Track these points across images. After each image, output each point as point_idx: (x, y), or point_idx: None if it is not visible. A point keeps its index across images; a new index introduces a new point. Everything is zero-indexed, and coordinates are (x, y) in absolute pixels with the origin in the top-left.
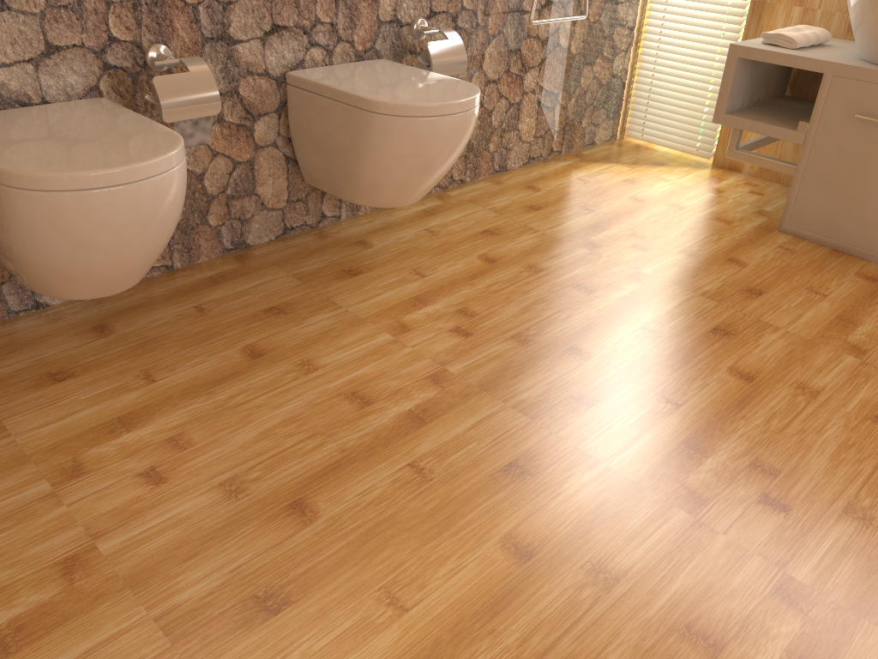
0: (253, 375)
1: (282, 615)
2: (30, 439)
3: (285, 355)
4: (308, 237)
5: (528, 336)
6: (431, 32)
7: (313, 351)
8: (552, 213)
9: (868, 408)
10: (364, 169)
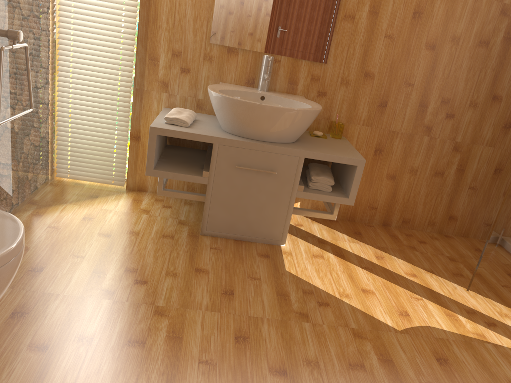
0: None
1: None
2: None
3: None
4: None
5: None
6: None
7: None
8: (55, 270)
9: (343, 360)
10: None
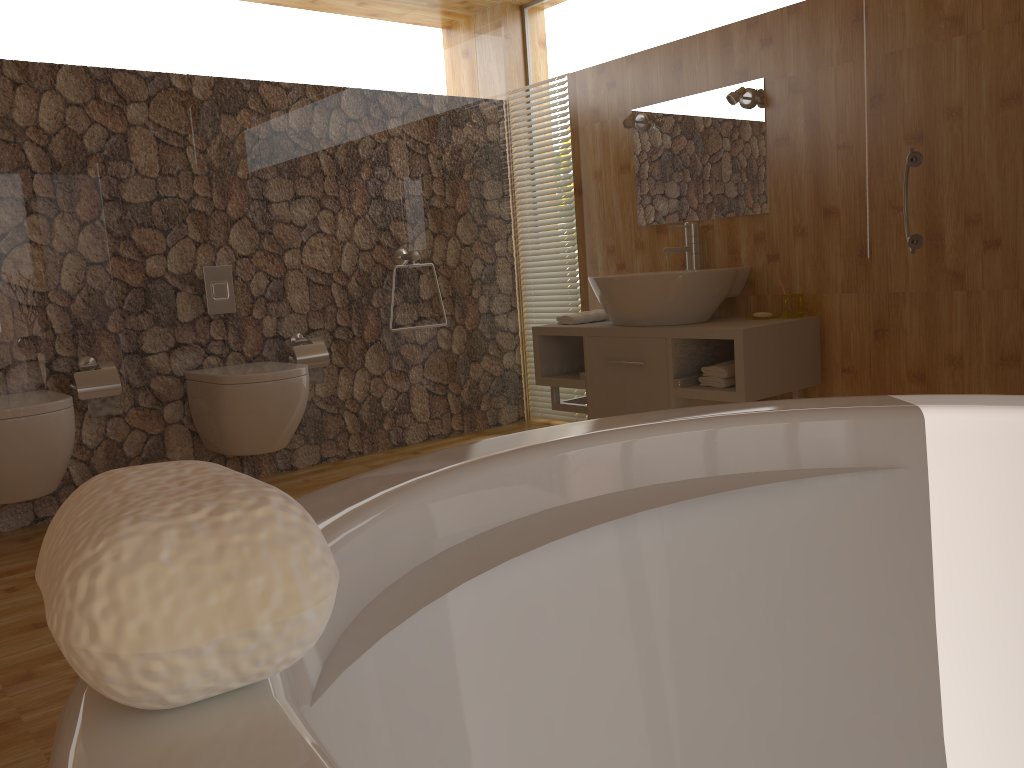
0: None
1: (43, 628)
2: None
3: None
4: None
5: None
6: (301, 340)
7: None
8: None
9: None
10: (224, 425)
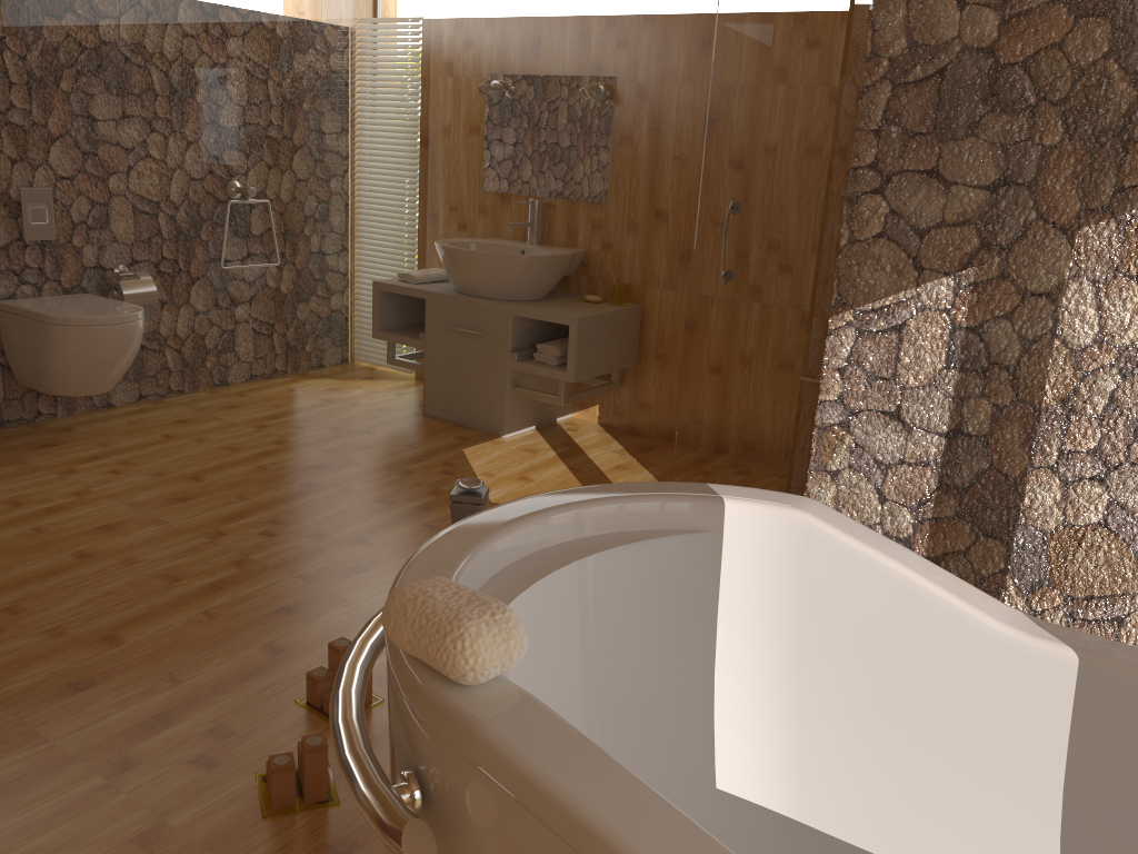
0: None
1: None
2: None
3: None
4: (22, 427)
5: (166, 473)
6: (127, 274)
7: None
8: (245, 409)
9: (380, 496)
10: (51, 365)
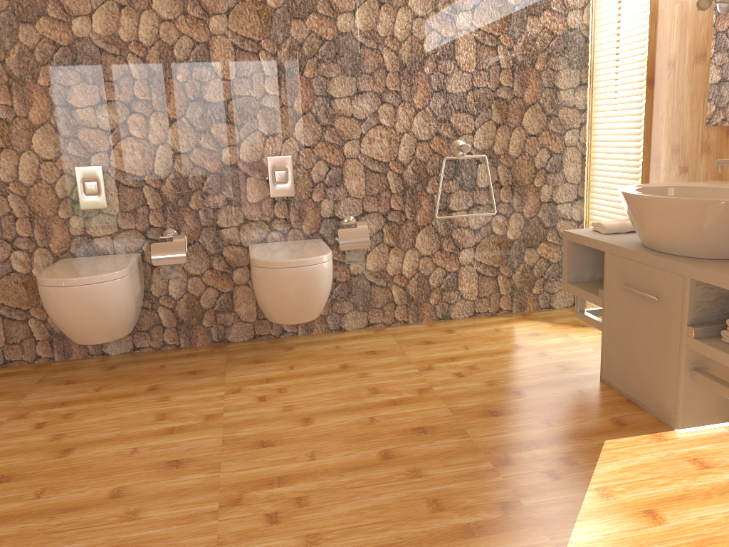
0: (137, 397)
1: None
2: (25, 402)
3: (163, 392)
4: (266, 341)
5: (293, 408)
6: (348, 223)
7: (178, 392)
8: (435, 347)
9: (438, 494)
10: (257, 298)
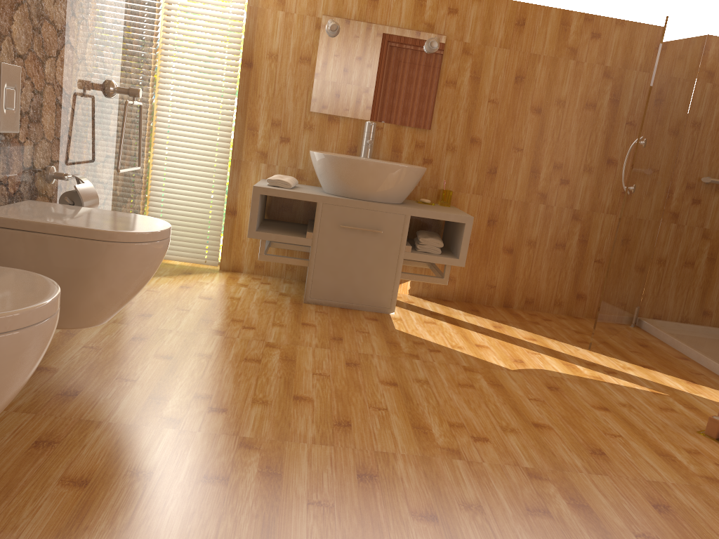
0: (104, 498)
1: None
2: None
3: (109, 473)
4: None
5: (262, 398)
6: (69, 176)
7: (128, 461)
8: (164, 316)
9: (452, 381)
10: (89, 293)
